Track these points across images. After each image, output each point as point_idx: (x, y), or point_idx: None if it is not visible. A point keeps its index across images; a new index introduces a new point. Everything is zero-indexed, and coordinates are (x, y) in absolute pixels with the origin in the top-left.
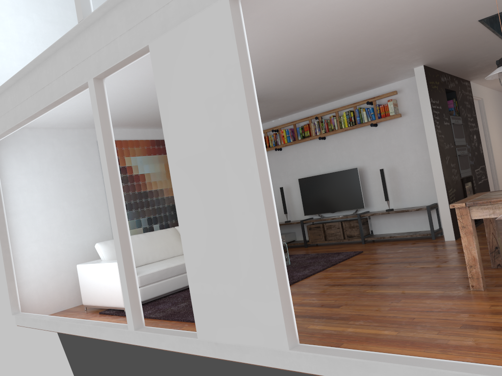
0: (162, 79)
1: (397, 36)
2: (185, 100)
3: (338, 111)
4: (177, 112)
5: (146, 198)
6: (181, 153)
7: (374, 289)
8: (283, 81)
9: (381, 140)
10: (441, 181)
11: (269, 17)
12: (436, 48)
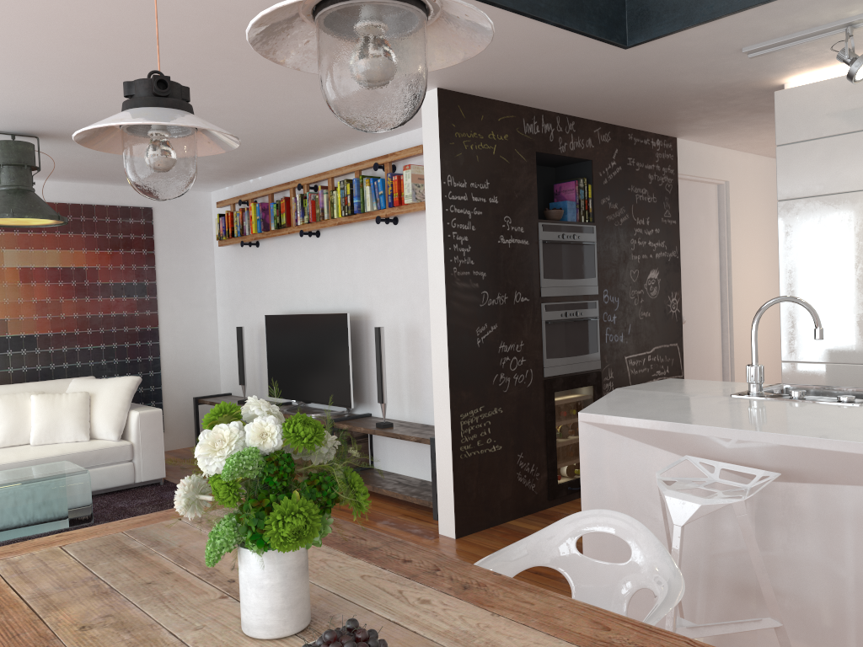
0: None
1: None
2: None
3: (333, 177)
4: None
5: None
6: None
7: None
8: (43, 94)
9: (402, 259)
10: (445, 388)
11: None
12: None
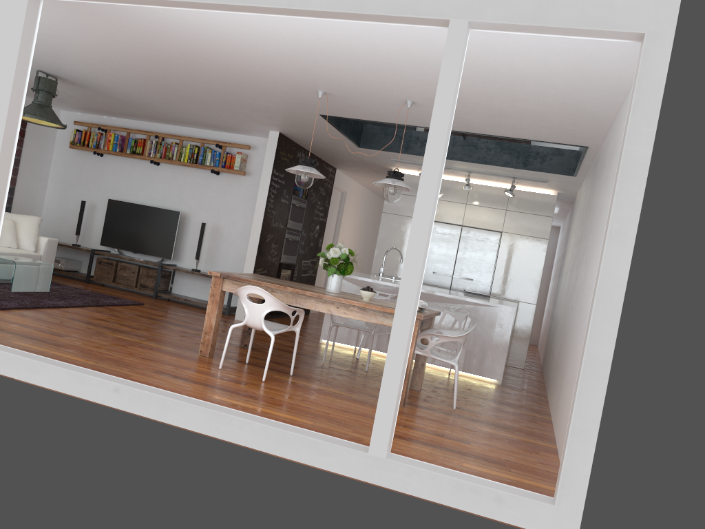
0: None
1: (242, 93)
2: None
3: (184, 140)
4: None
5: None
6: None
7: (115, 334)
8: (116, 80)
9: (217, 192)
10: (253, 257)
11: (94, 16)
12: (287, 121)
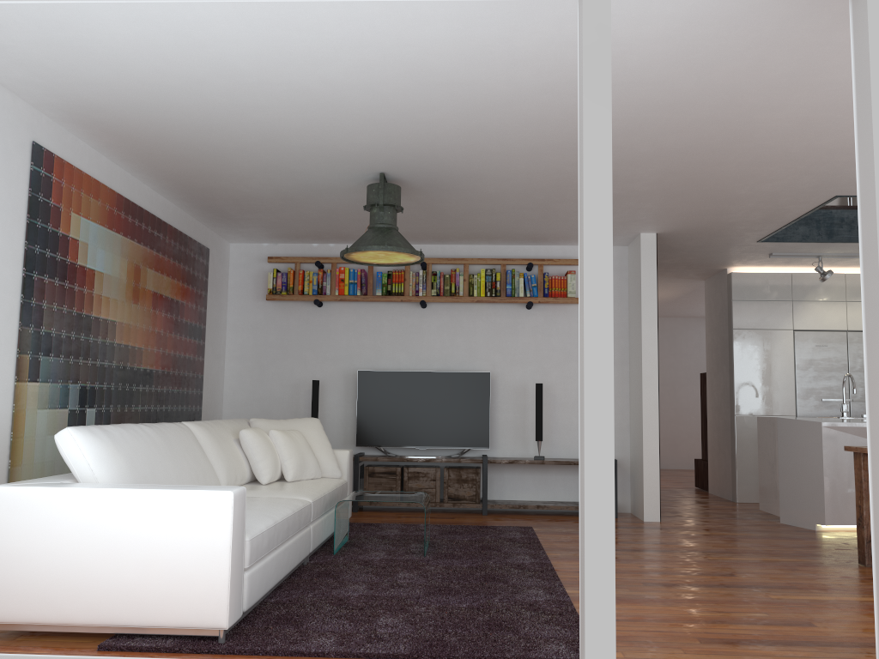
0: None
1: (767, 174)
2: None
3: (470, 264)
4: None
5: (87, 334)
6: None
7: (776, 594)
8: (530, 175)
9: (534, 335)
10: (654, 421)
11: (833, 51)
12: (727, 214)
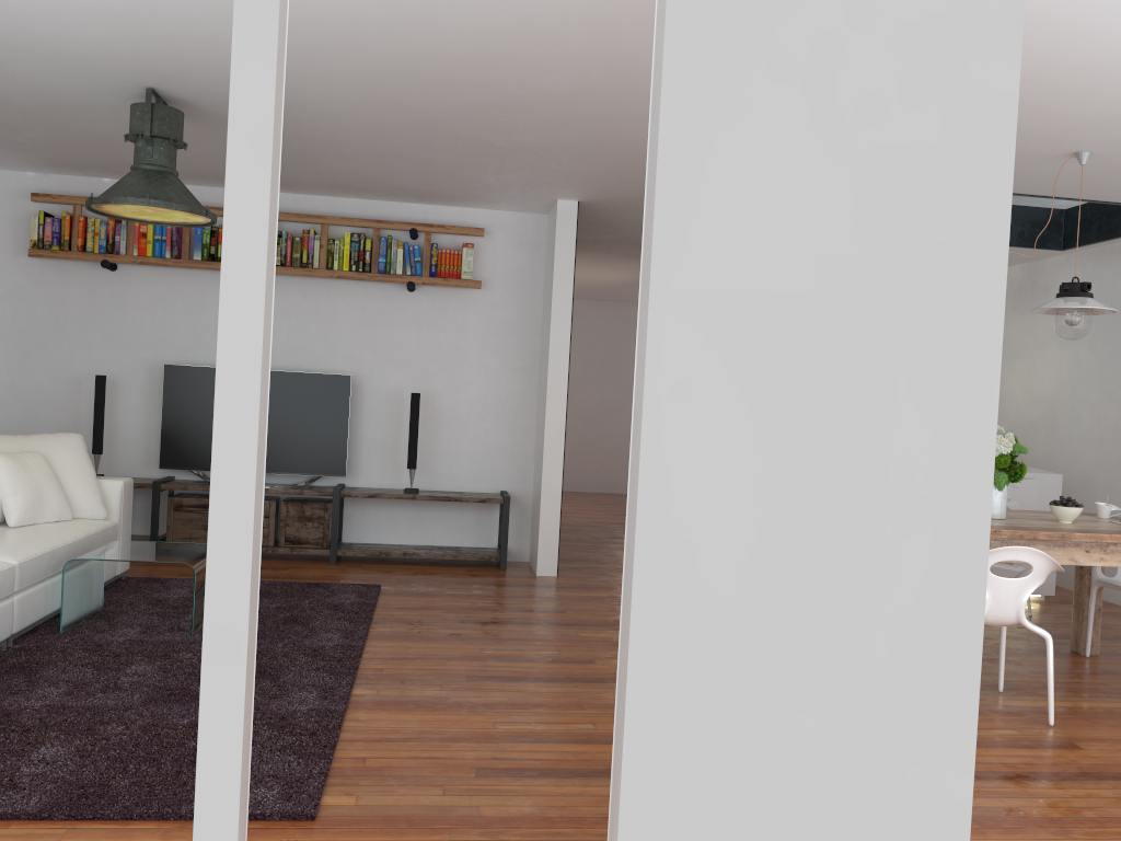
0: (706, 20)
1: None
2: (787, 127)
3: (330, 224)
4: (742, 149)
5: None
6: (722, 281)
7: None
8: (371, 110)
9: (416, 327)
10: (559, 450)
11: None
12: None
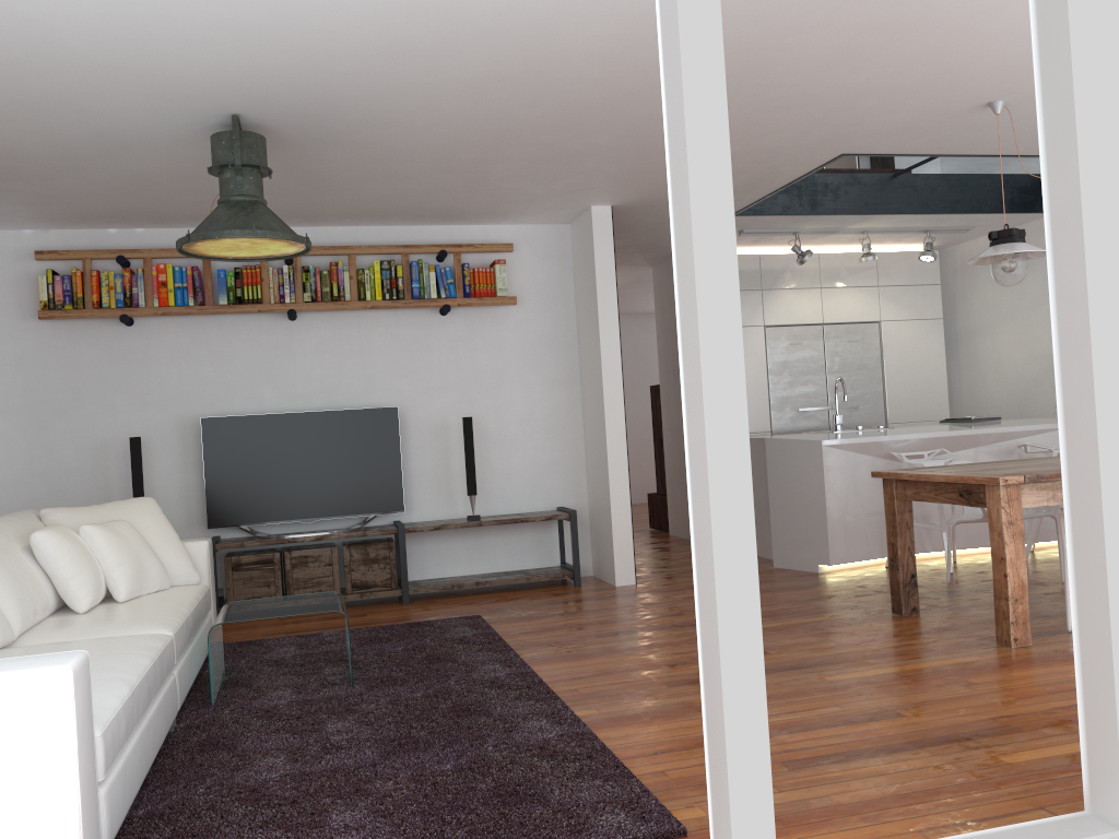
0: None
1: (772, 124)
2: None
3: (357, 254)
4: None
5: None
6: None
7: (831, 673)
8: (461, 121)
9: (453, 350)
10: (622, 456)
11: None
12: None
